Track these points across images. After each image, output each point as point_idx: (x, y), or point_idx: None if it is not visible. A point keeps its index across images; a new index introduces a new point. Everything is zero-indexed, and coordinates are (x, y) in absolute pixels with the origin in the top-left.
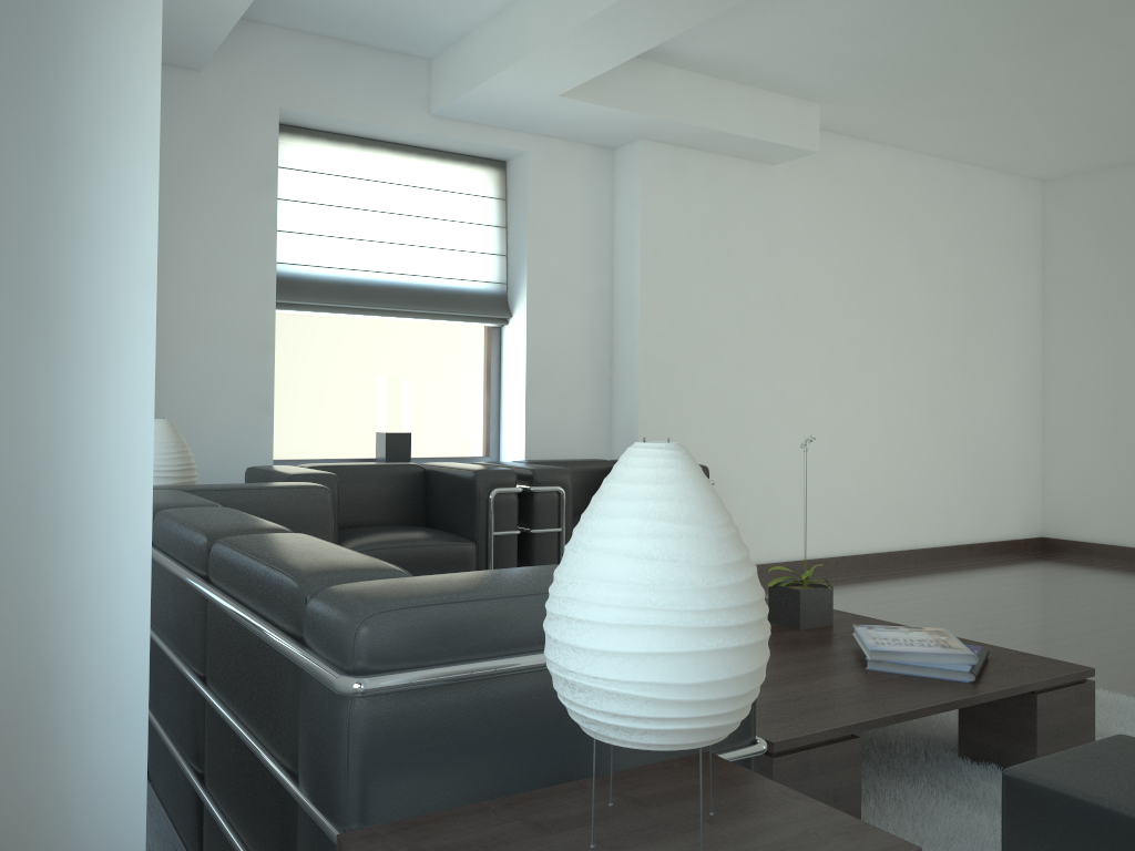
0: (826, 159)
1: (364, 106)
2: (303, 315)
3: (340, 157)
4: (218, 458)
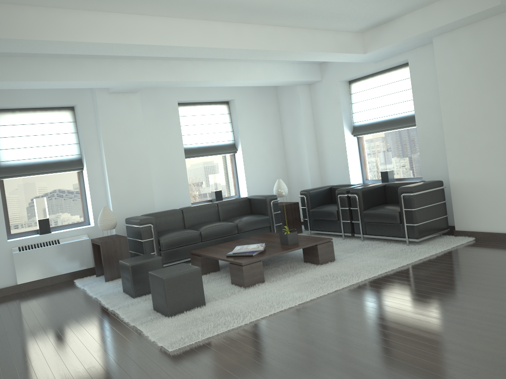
0: None
1: (356, 70)
2: (369, 135)
3: (367, 83)
4: (339, 181)
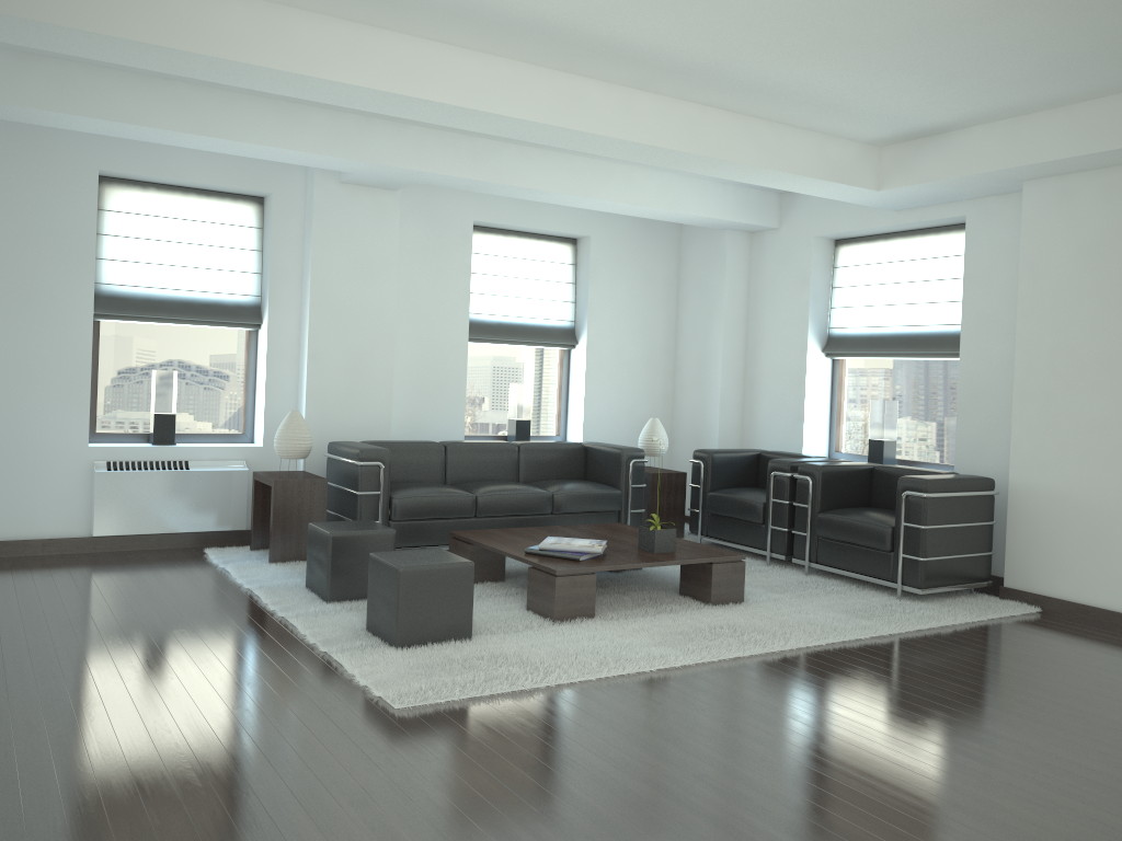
0: None
1: (854, 220)
2: (858, 359)
3: (872, 251)
4: (780, 445)
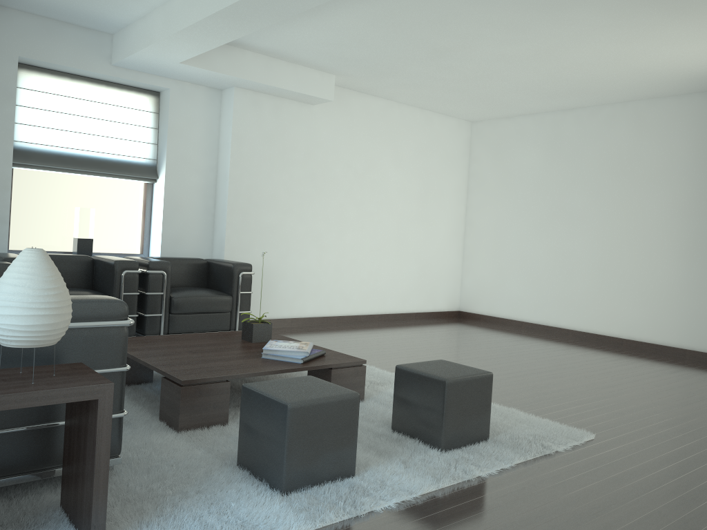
0: (344, 103)
1: (71, 58)
2: (32, 170)
3: (58, 84)
4: None
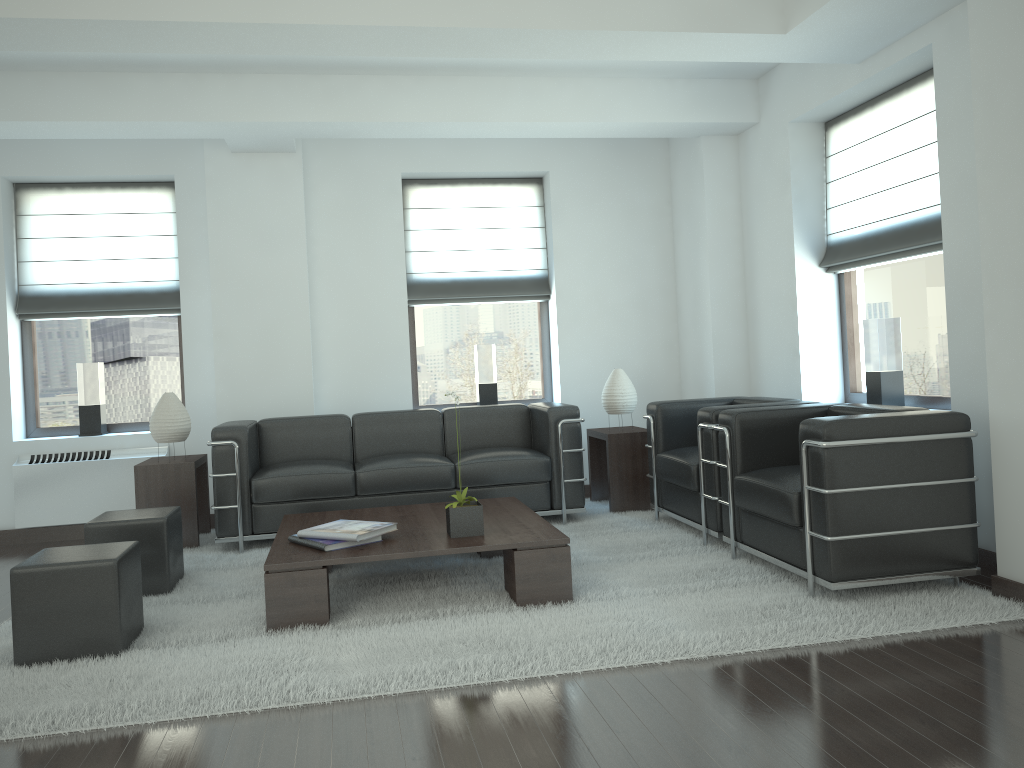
0: None
1: (822, 88)
2: (865, 269)
3: (860, 126)
4: (782, 389)
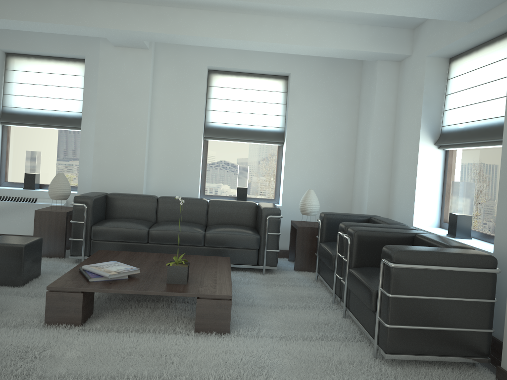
0: None
1: (447, 37)
2: (461, 150)
3: (468, 62)
4: (403, 214)
